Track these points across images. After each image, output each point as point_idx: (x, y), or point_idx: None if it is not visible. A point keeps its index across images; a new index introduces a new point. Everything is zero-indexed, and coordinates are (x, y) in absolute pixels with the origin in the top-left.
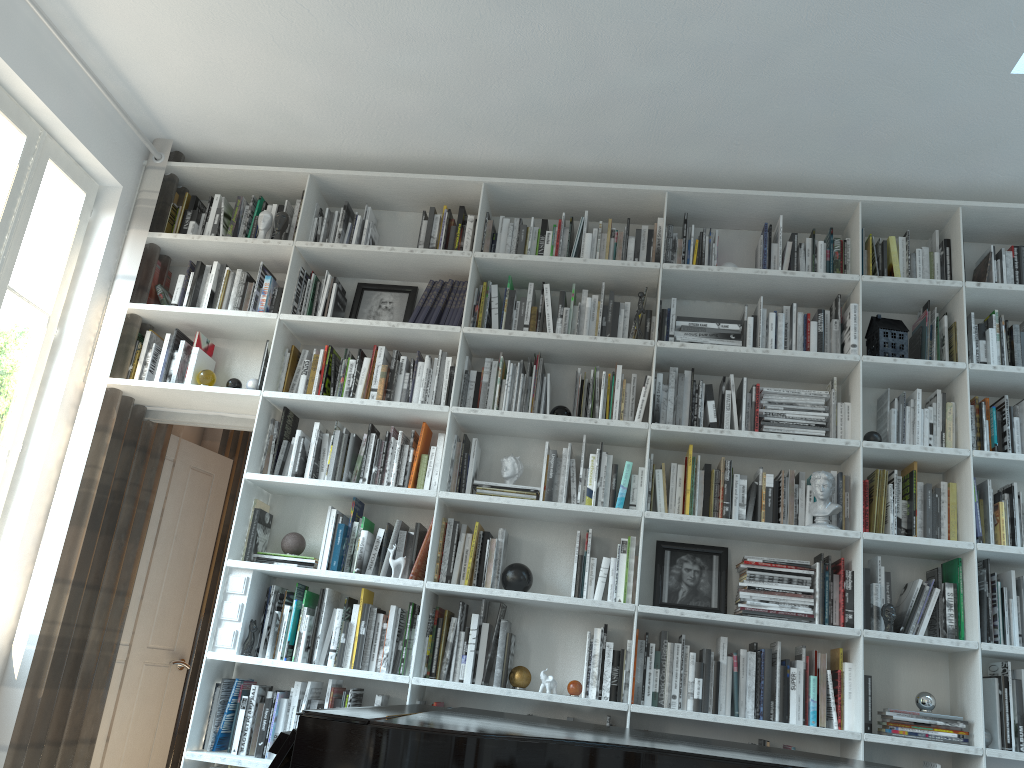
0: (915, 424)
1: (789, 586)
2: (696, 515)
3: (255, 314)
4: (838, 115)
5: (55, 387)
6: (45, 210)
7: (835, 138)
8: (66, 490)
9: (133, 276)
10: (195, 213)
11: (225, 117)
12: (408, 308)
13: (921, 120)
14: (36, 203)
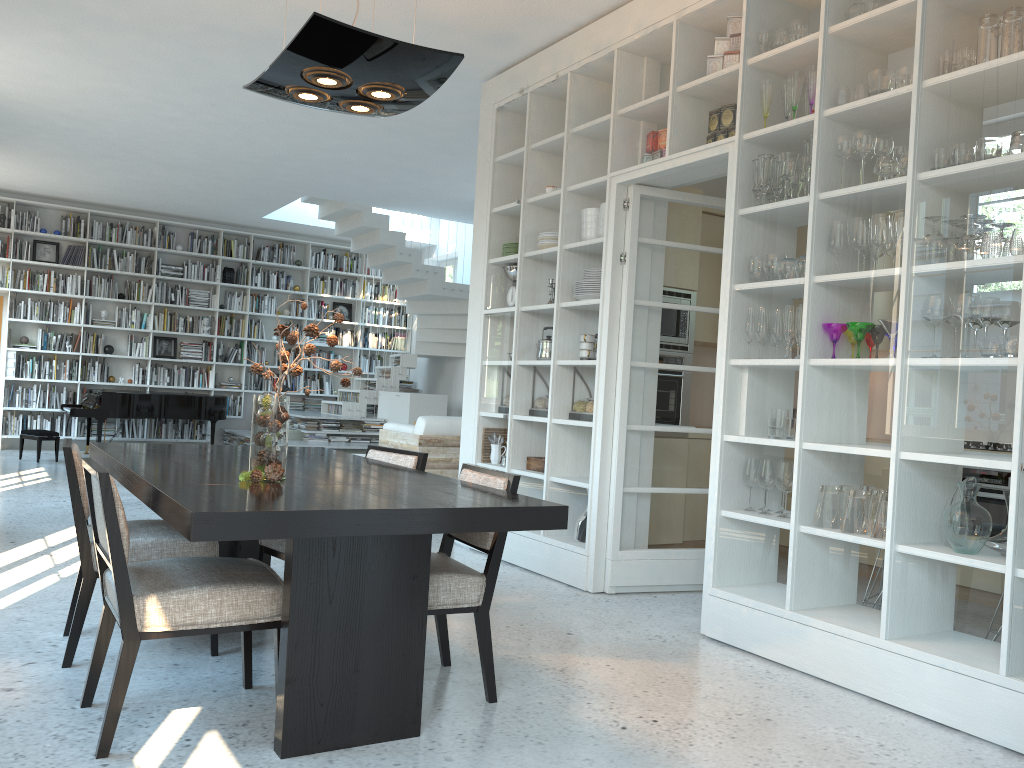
0: (235, 302)
1: (195, 350)
2: (168, 330)
3: (1, 258)
4: (216, 214)
5: None
6: None
7: (215, 216)
8: None
9: None
10: None
11: None
12: (57, 252)
13: (240, 218)
14: None
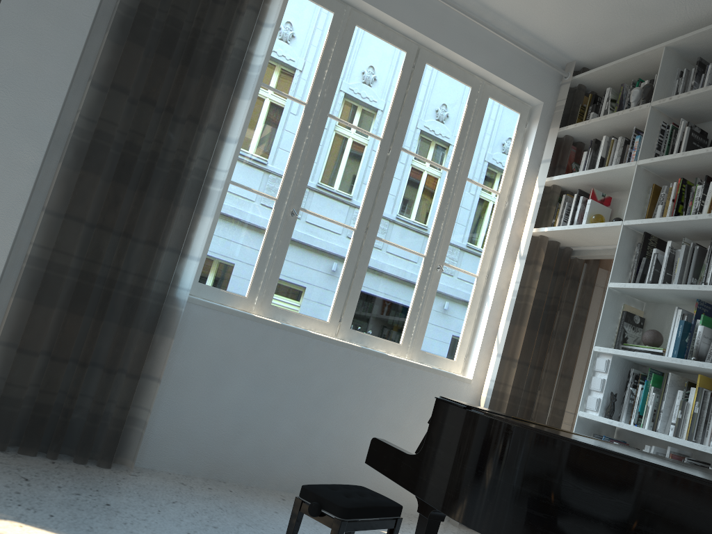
0: None
1: None
2: None
3: (621, 165)
4: None
5: (504, 238)
6: (489, 129)
7: None
8: (509, 301)
9: (549, 159)
10: (593, 106)
11: (595, 29)
12: None
13: None
14: (482, 126)
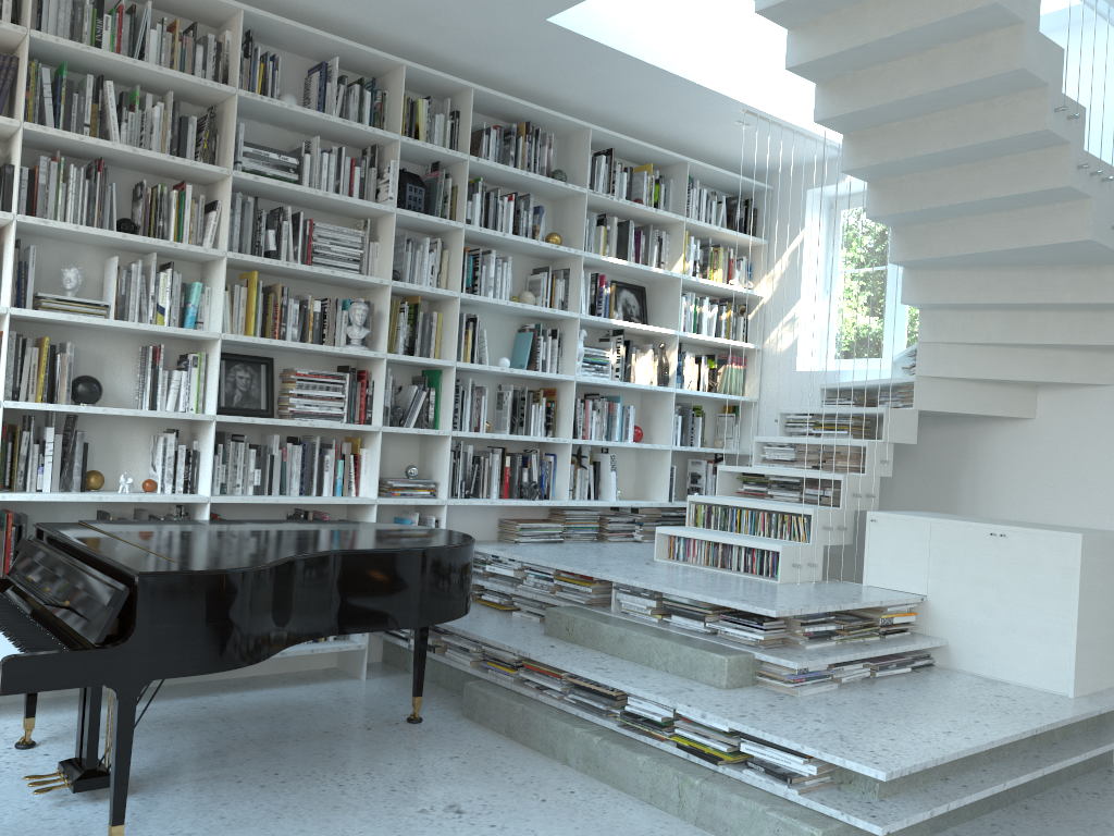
0: (423, 266)
1: (327, 393)
2: (258, 334)
3: None
4: None
5: None
6: None
7: (405, 12)
8: None
9: None
10: None
11: None
12: None
13: (473, 24)
14: None
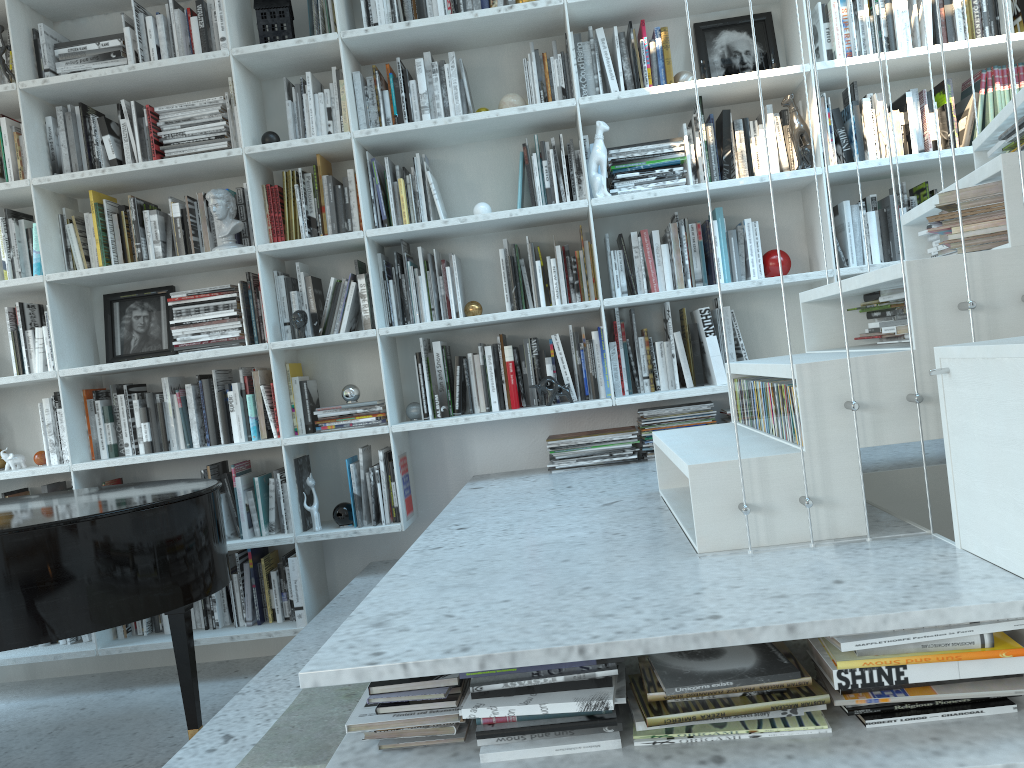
0: (310, 113)
1: (216, 314)
2: (113, 264)
3: None
4: None
5: None
6: None
7: None
8: None
9: None
10: None
11: None
12: None
13: None
14: None
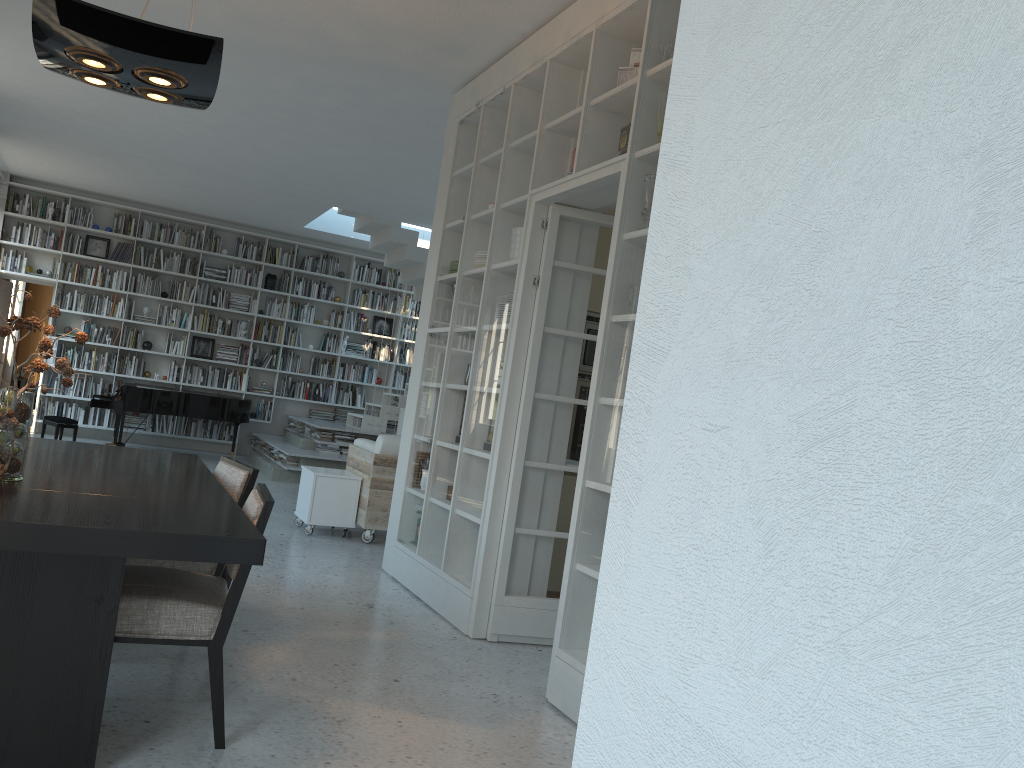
0: (274, 309)
1: (231, 352)
2: (206, 330)
3: (52, 250)
4: (260, 221)
5: None
6: None
7: (260, 223)
8: None
9: (0, 230)
10: (19, 201)
11: (40, 176)
12: (108, 248)
13: (283, 226)
14: None
